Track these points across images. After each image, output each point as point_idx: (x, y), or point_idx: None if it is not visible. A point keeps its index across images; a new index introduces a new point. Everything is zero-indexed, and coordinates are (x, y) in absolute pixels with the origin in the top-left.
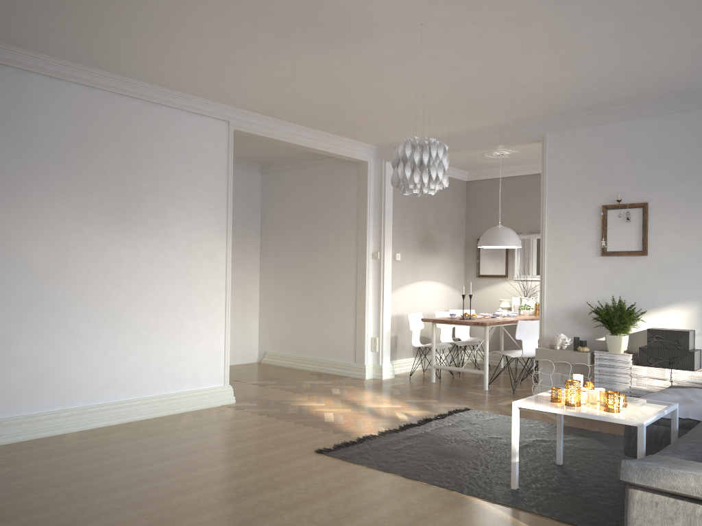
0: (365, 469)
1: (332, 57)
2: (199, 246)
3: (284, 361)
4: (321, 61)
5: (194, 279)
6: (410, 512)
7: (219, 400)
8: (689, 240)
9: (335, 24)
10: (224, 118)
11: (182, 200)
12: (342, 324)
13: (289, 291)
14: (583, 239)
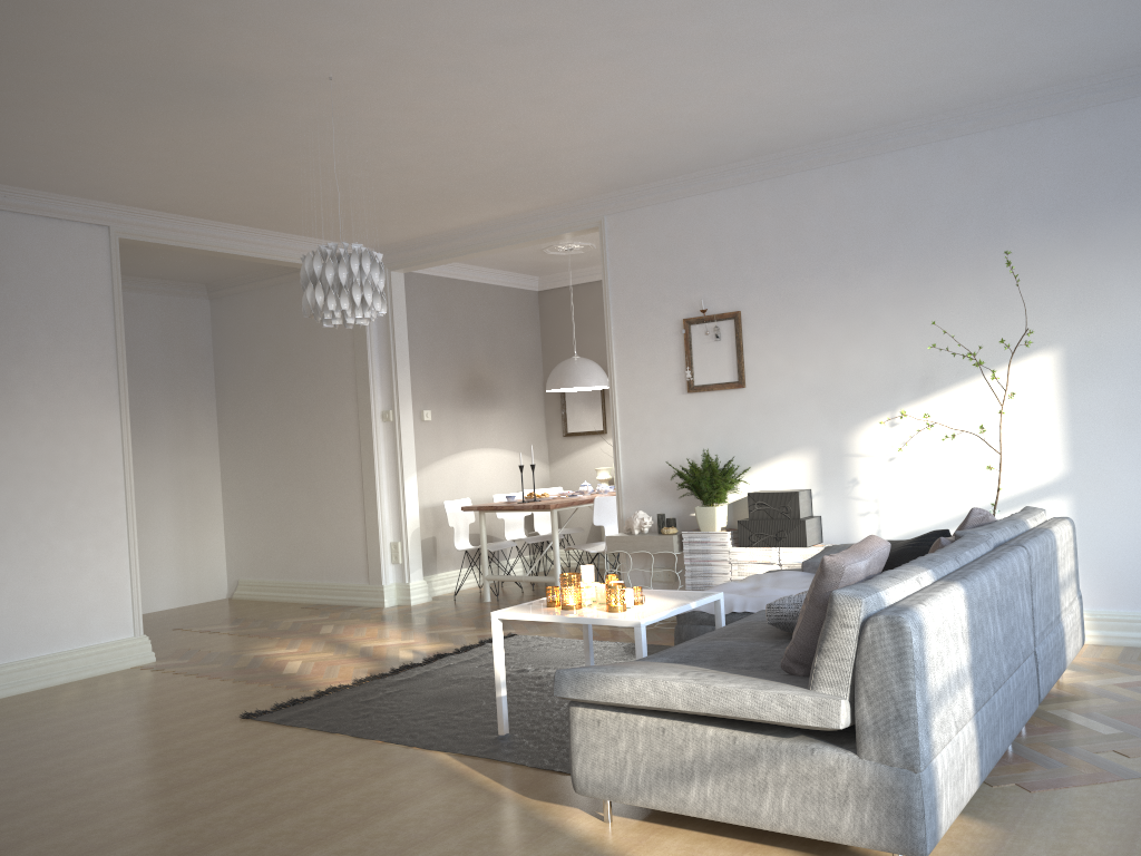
0: (303, 732)
1: (226, 126)
2: (71, 423)
3: (266, 593)
4: (211, 133)
5: (67, 476)
6: (333, 781)
7: (126, 659)
8: (795, 361)
9: (202, 83)
10: (100, 222)
11: (34, 354)
12: (346, 527)
13: (266, 482)
14: (663, 370)
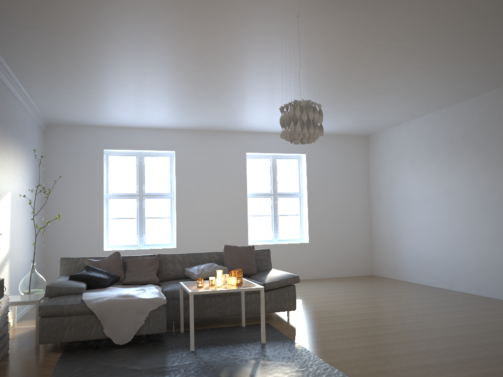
0: (340, 368)
1: None
2: None
3: None
4: None
5: None
6: (345, 342)
7: None
8: None
9: None
10: None
11: None
12: None
13: None
14: None
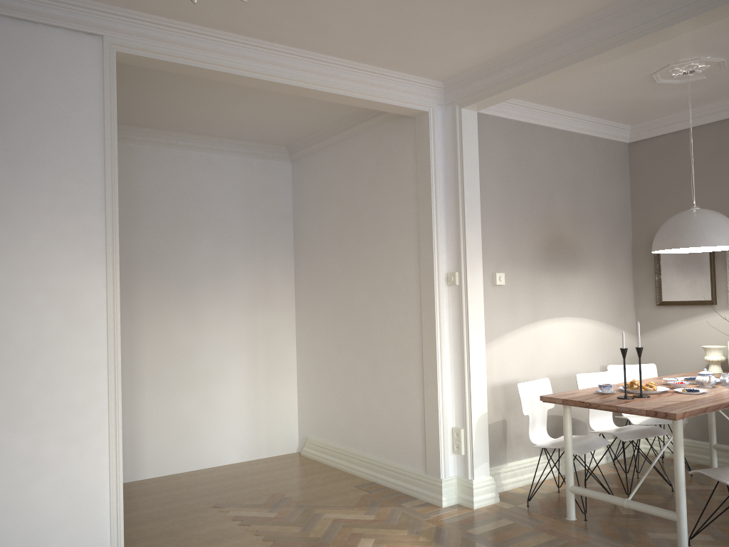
0: None
1: None
2: (36, 283)
3: (328, 457)
4: None
5: (25, 351)
6: None
7: None
8: None
9: None
10: (89, 30)
11: None
12: (404, 403)
13: (331, 343)
14: None
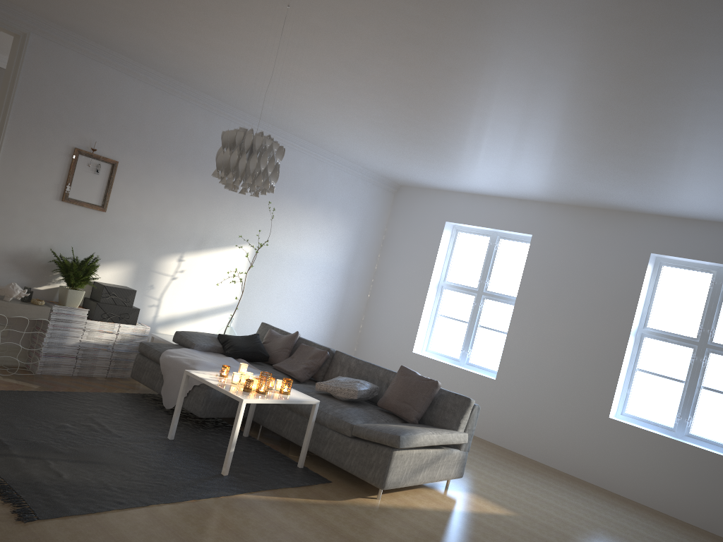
0: (126, 513)
1: None
2: None
3: None
4: None
5: None
6: (267, 529)
7: None
8: (141, 207)
9: None
10: None
11: None
12: None
13: None
14: (45, 176)
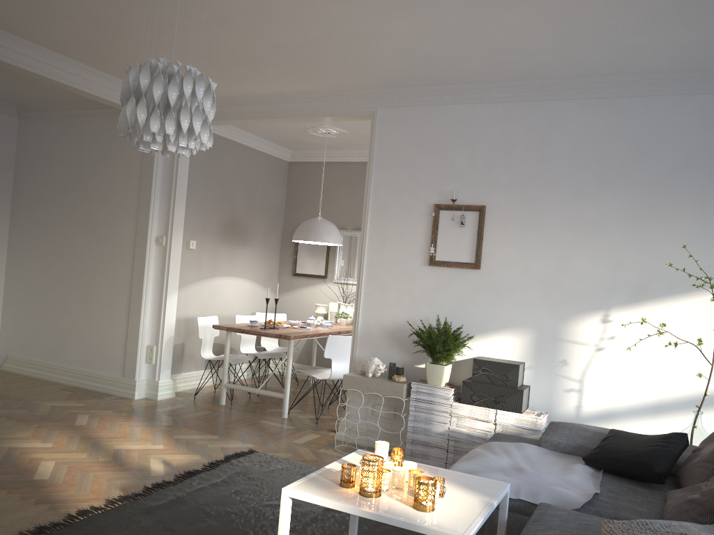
0: None
1: None
2: None
3: (31, 370)
4: None
5: None
6: None
7: None
8: (527, 255)
9: None
10: None
11: None
12: (110, 327)
13: (45, 278)
14: (409, 243)
